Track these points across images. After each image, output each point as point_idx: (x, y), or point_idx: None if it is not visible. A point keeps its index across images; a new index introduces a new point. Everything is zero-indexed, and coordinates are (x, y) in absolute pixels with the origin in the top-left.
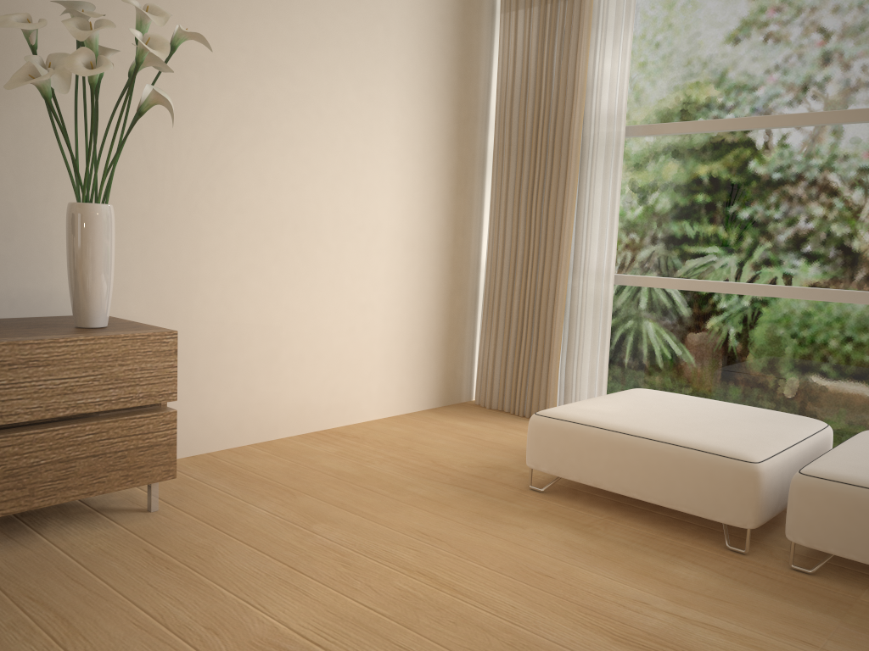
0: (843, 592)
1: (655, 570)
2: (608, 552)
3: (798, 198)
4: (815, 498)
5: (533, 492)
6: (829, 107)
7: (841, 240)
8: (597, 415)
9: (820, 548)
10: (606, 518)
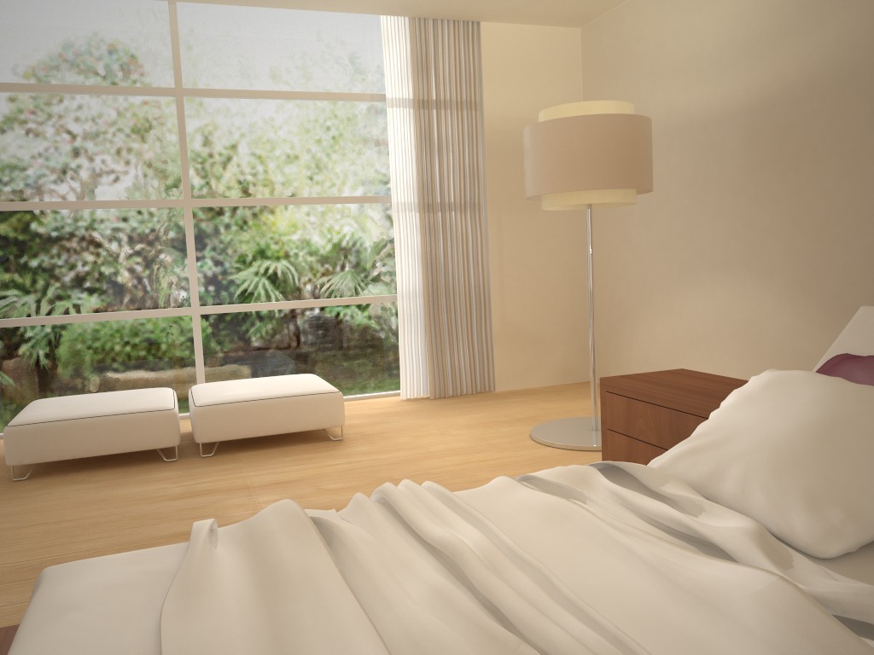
0: (231, 456)
1: (148, 479)
2: (115, 482)
3: (109, 255)
4: (209, 416)
5: (20, 481)
6: (119, 197)
7: (141, 279)
8: (56, 414)
9: (215, 440)
10: (87, 474)
